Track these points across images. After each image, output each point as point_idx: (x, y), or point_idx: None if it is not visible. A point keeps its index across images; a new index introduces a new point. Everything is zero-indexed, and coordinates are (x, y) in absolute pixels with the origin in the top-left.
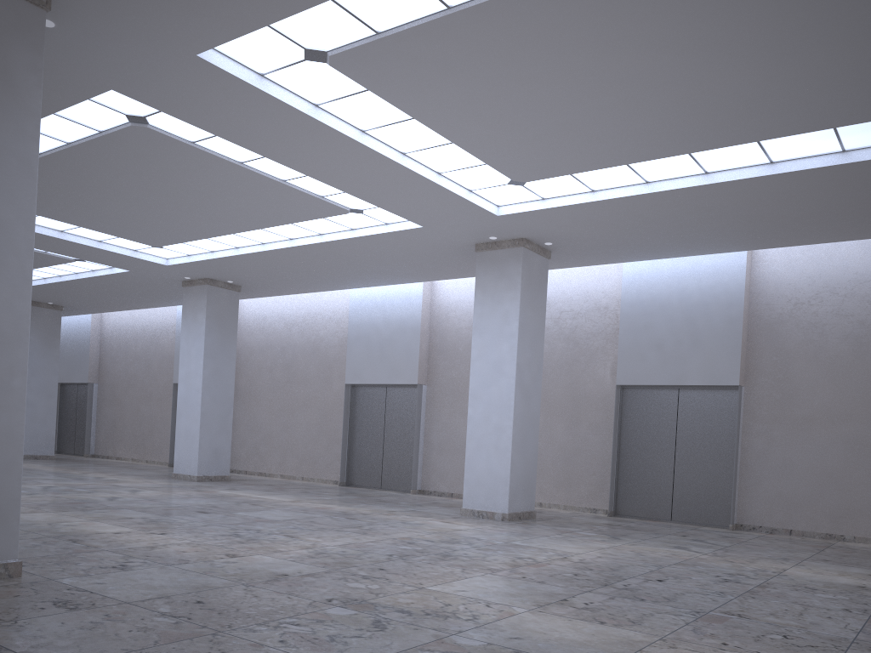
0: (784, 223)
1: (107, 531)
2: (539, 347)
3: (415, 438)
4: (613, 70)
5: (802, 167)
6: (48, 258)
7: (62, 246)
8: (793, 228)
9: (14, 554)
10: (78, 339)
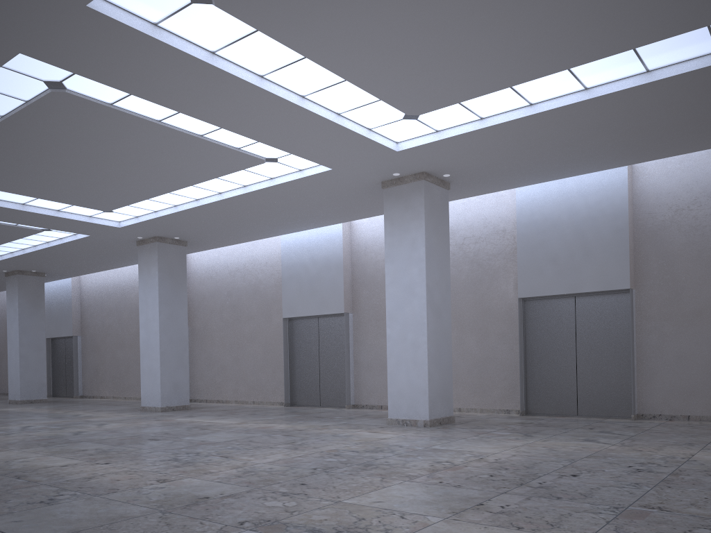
0: (662, 133)
1: (56, 465)
2: (446, 269)
3: (346, 360)
4: None
5: (678, 71)
6: (20, 230)
7: (26, 217)
8: (670, 138)
9: None
10: (62, 300)
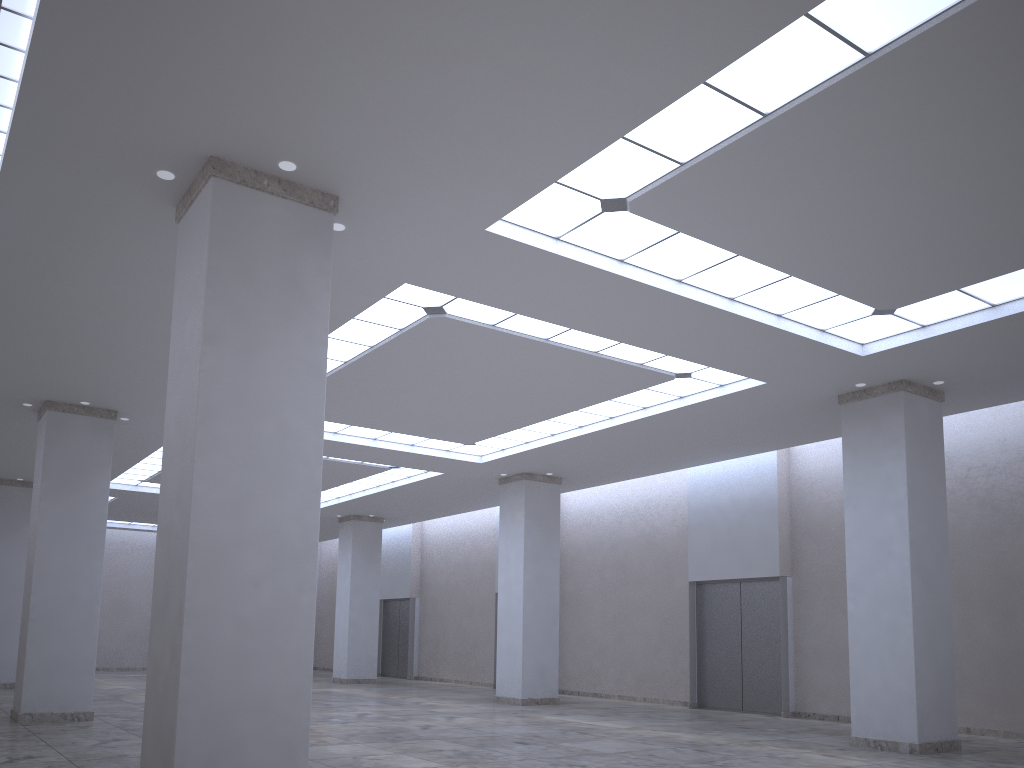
0: None
1: (412, 767)
2: (940, 516)
3: (782, 644)
4: (1000, 144)
5: None
6: (365, 468)
7: (376, 454)
8: None
9: None
10: (400, 551)
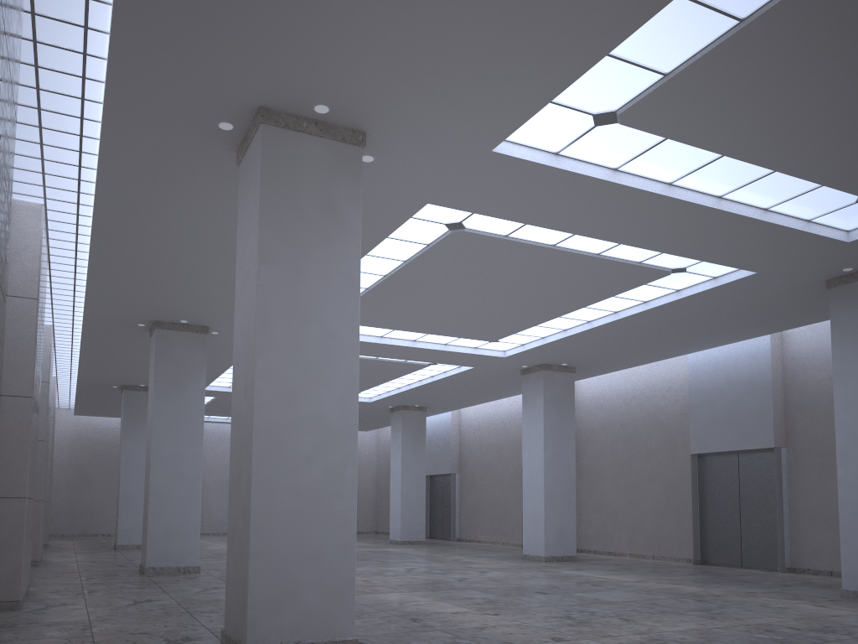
0: None
1: (446, 611)
2: None
3: (777, 508)
4: None
5: None
6: (408, 365)
7: (416, 353)
8: None
9: (351, 632)
10: (441, 435)
